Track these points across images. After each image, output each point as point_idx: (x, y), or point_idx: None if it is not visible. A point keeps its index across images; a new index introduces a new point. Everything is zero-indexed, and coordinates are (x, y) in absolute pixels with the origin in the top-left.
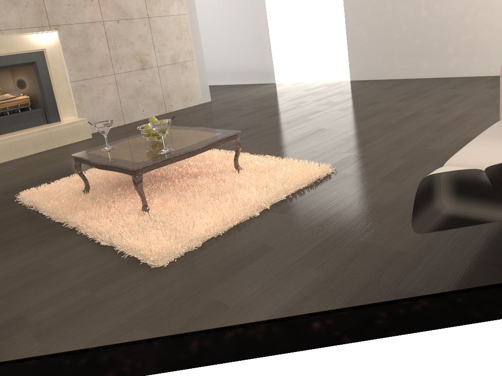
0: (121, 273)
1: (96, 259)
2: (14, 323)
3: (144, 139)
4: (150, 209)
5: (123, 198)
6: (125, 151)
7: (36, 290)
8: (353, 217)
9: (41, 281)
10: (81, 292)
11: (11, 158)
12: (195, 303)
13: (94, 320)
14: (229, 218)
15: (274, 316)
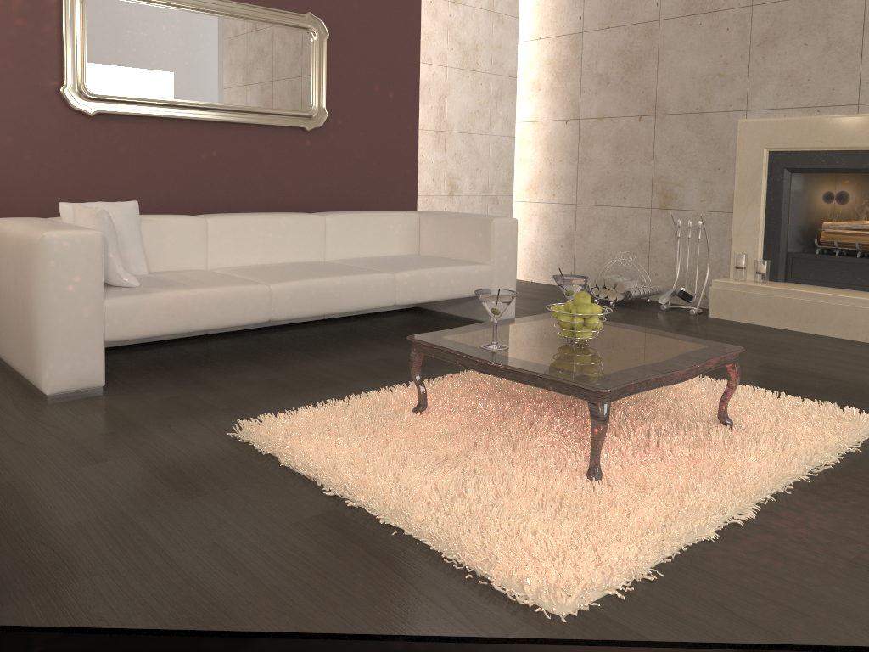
0: (247, 418)
1: (305, 405)
2: (207, 388)
3: (614, 336)
4: (422, 414)
5: (499, 399)
6: (531, 330)
7: (263, 389)
8: (205, 585)
9: (282, 389)
10: (229, 405)
11: (796, 328)
12: (120, 451)
13: (161, 414)
14: (314, 460)
15: (21, 487)
